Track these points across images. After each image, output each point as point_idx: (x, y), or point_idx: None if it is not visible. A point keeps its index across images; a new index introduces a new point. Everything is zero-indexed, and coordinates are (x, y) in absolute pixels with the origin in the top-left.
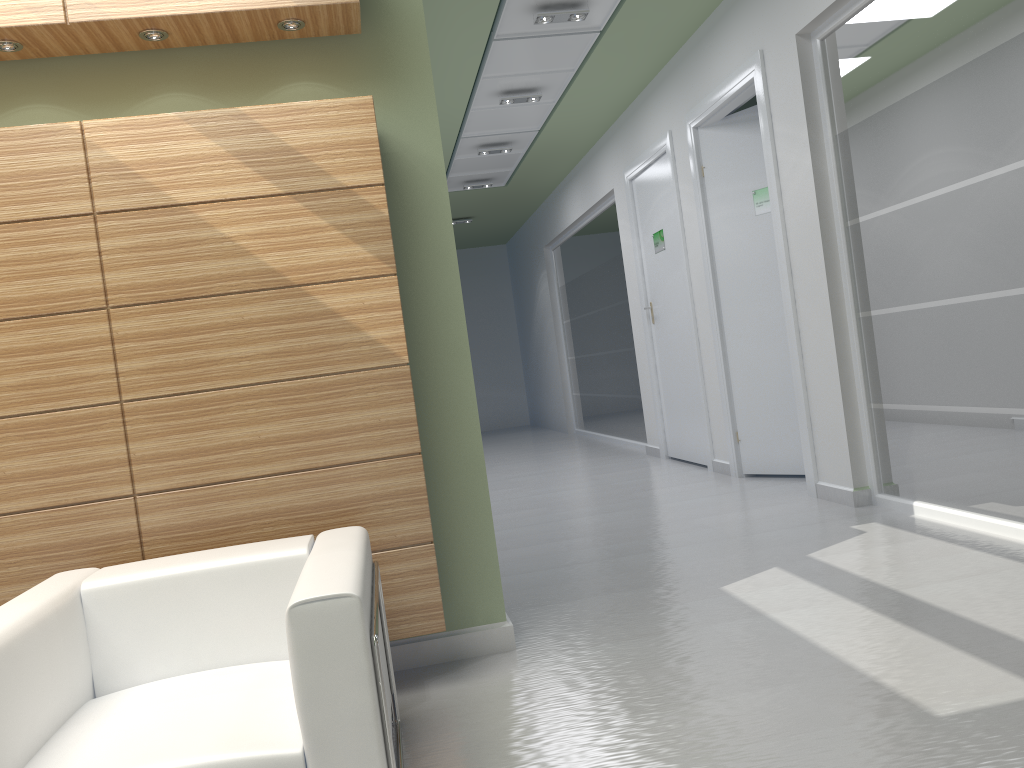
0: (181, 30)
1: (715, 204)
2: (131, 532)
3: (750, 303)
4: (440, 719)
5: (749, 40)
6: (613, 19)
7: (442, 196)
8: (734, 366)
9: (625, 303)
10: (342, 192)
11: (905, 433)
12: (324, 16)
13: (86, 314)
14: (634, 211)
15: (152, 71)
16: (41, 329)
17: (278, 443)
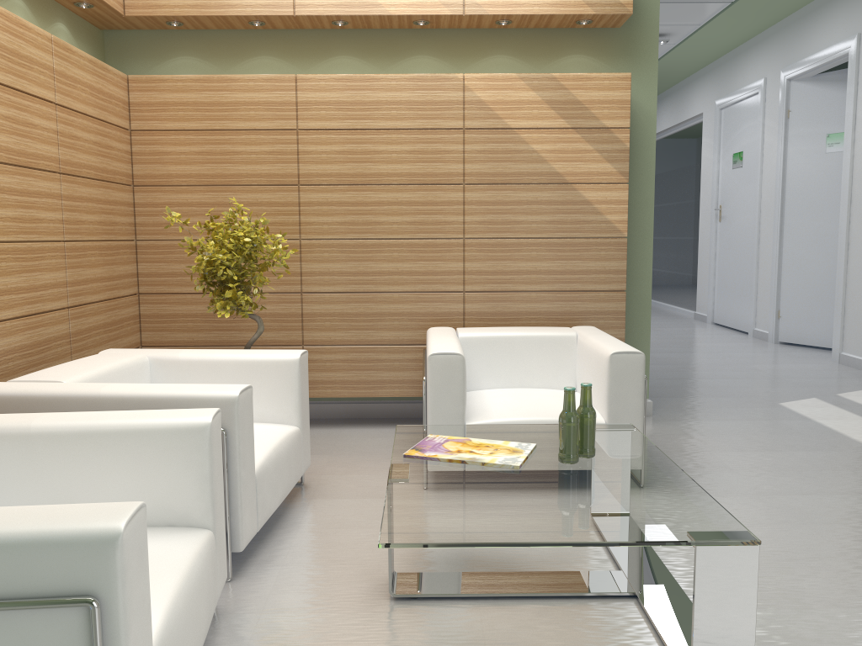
0: (520, 21)
1: (794, 140)
2: (459, 312)
3: (808, 218)
4: None
5: (850, 23)
6: None
7: (651, 135)
8: (786, 262)
9: (694, 202)
10: (604, 130)
11: None
12: (606, 19)
13: (452, 186)
14: (719, 133)
15: (491, 41)
16: (427, 192)
17: (545, 273)
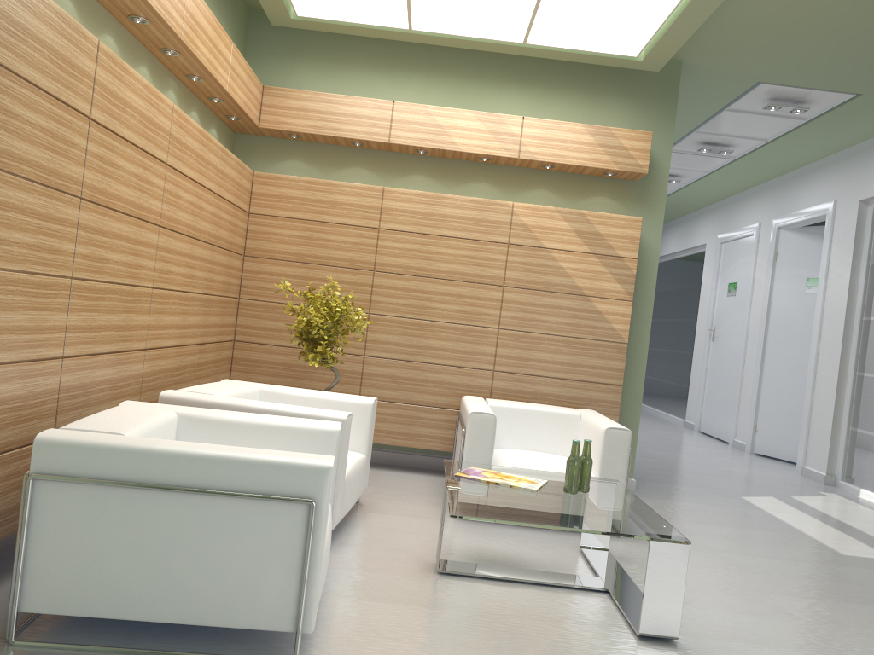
0: (561, 167)
1: (779, 279)
2: (488, 386)
3: (786, 346)
4: None
5: (829, 191)
6: (745, 155)
7: (654, 265)
8: (765, 383)
9: (692, 321)
10: (617, 258)
11: (866, 448)
12: (627, 174)
13: (494, 286)
14: (718, 264)
15: (536, 178)
16: (473, 288)
17: (560, 364)
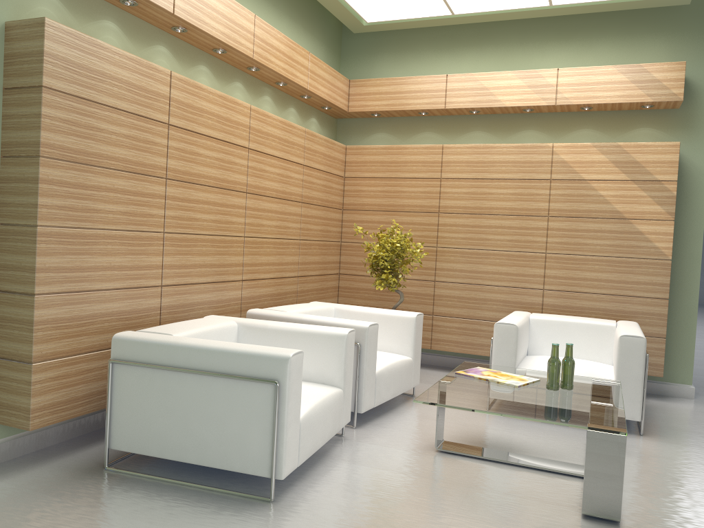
0: (598, 107)
1: None
2: (539, 303)
3: None
4: (654, 408)
5: None
6: None
7: (703, 185)
8: None
9: None
10: (656, 182)
11: None
12: (664, 104)
13: (539, 217)
14: None
15: (579, 119)
16: (522, 220)
17: (605, 281)
